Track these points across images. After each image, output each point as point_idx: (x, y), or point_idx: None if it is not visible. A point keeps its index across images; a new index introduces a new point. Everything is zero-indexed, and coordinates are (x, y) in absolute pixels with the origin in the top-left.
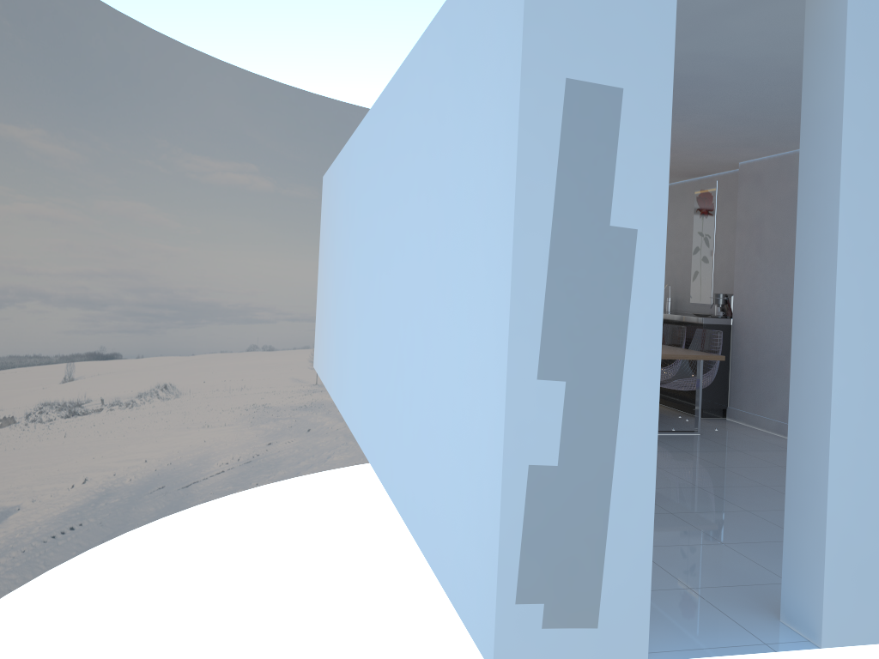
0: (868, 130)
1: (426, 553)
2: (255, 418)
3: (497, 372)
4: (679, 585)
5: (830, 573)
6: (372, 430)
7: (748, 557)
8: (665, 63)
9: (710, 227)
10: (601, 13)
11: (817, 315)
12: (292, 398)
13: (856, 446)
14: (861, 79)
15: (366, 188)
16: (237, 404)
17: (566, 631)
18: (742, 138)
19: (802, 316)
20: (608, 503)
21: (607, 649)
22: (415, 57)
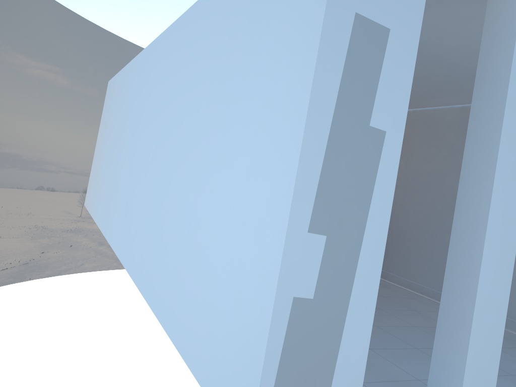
0: None
1: (180, 349)
2: (35, 234)
3: (276, 224)
4: None
5: (466, 381)
6: (134, 253)
7: (387, 359)
8: (417, 18)
9: None
10: None
11: (475, 207)
12: (62, 224)
13: (490, 297)
14: None
15: (148, 88)
16: (23, 224)
17: None
18: None
19: (463, 207)
20: (342, 328)
21: None
22: None
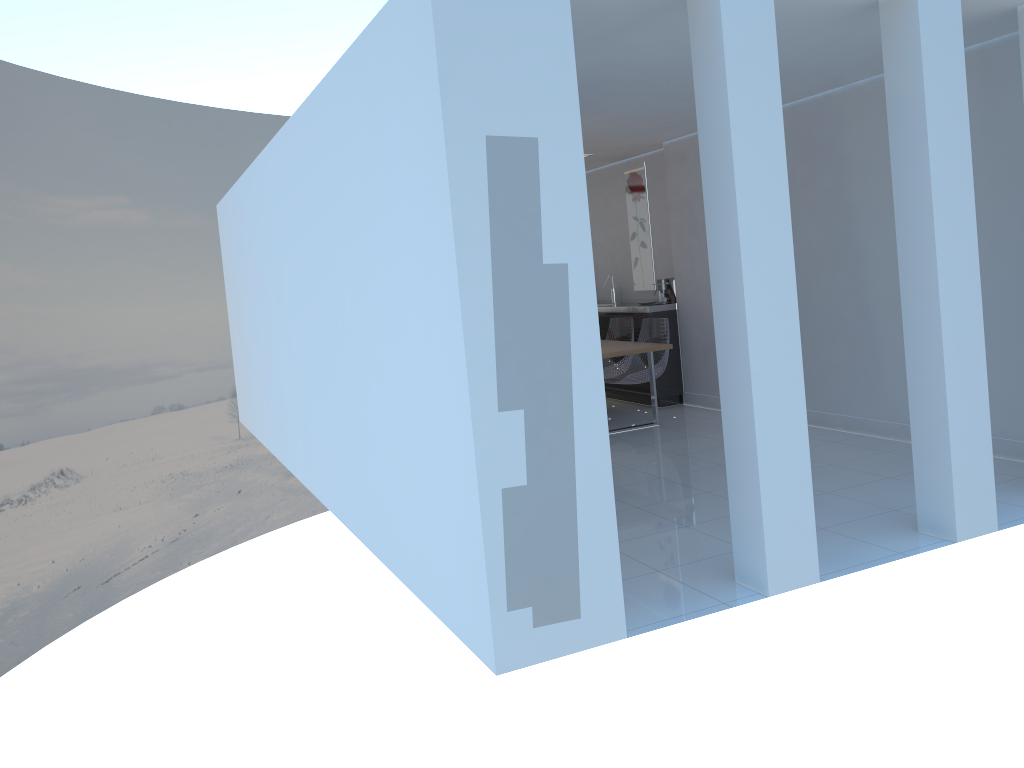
0: (753, 144)
1: (413, 588)
2: (174, 489)
3: (461, 411)
4: (649, 570)
5: (768, 532)
6: (331, 480)
7: (707, 534)
8: (572, 109)
9: (644, 211)
10: (508, 71)
11: (732, 312)
12: (214, 459)
13: (776, 421)
14: (742, 99)
15: (281, 225)
16: (150, 477)
17: (554, 626)
18: (661, 123)
19: (720, 314)
20: (575, 509)
21: (591, 634)
22: (322, 95)
